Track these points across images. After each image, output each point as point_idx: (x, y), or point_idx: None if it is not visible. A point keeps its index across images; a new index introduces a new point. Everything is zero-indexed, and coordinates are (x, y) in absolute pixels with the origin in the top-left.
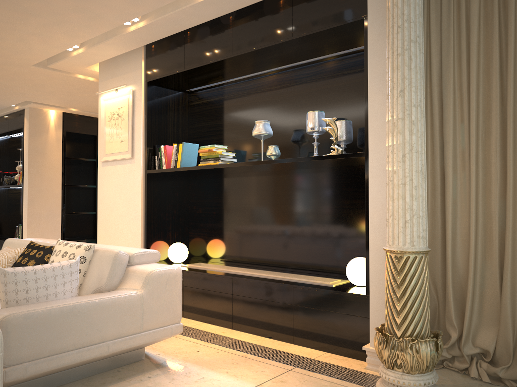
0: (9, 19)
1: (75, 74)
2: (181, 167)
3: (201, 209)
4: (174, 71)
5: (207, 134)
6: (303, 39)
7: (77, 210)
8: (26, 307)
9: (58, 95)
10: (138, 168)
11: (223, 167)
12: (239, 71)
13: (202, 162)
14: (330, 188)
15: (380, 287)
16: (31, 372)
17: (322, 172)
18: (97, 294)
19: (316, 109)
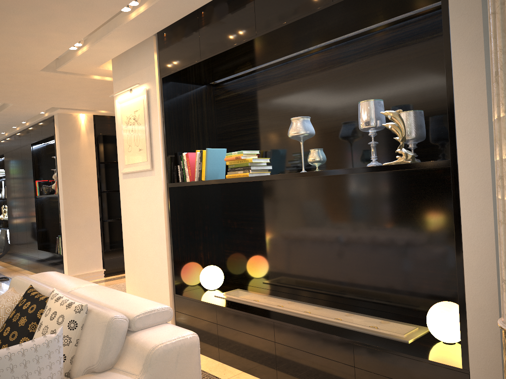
0: None
1: (91, 75)
2: (206, 178)
3: (236, 224)
4: (190, 62)
5: (237, 134)
6: (348, 3)
7: (118, 215)
8: None
9: (81, 99)
10: (159, 181)
11: (254, 180)
12: (268, 55)
13: (229, 172)
14: (395, 199)
15: (488, 366)
16: None
17: (384, 178)
18: None
19: (371, 96)
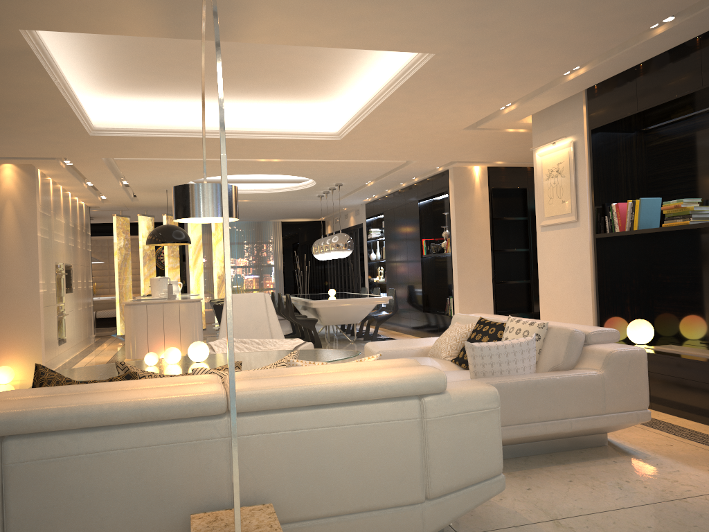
0: (446, 96)
1: (505, 128)
2: (639, 228)
3: (669, 278)
4: (625, 114)
5: (673, 182)
6: None
7: (508, 278)
8: (495, 379)
9: (485, 151)
10: (585, 232)
11: (696, 227)
12: None
13: (666, 221)
14: None
15: None
16: (504, 435)
17: None
18: (554, 371)
19: None
